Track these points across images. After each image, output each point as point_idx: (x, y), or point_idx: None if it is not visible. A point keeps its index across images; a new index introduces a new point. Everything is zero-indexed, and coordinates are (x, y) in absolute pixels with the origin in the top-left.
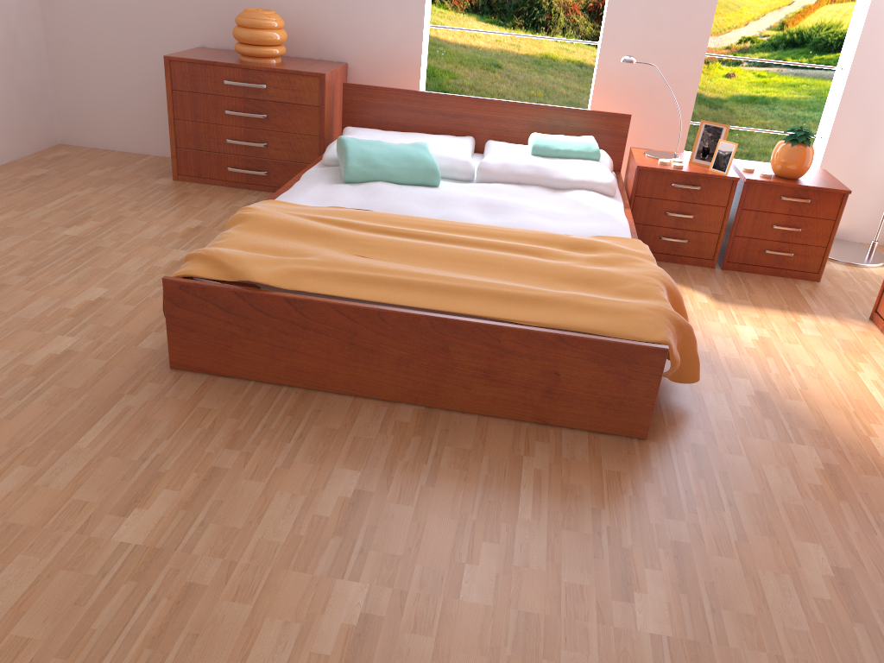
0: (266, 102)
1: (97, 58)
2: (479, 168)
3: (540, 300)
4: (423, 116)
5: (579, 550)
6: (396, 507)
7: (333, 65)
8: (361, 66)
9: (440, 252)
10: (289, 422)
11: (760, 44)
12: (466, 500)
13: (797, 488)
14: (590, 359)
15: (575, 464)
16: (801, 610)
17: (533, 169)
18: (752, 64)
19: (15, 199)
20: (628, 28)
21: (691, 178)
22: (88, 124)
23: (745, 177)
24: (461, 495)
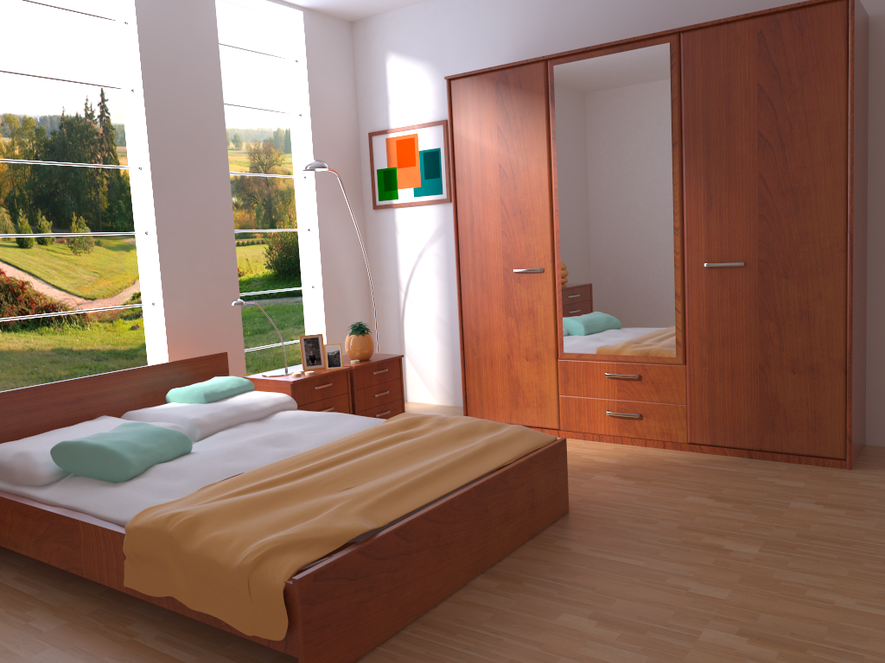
0: None
1: None
2: (198, 425)
3: (488, 448)
4: (40, 413)
5: (681, 554)
6: (616, 605)
7: None
8: None
9: (376, 460)
10: (468, 635)
11: None
12: (616, 578)
13: (636, 487)
14: (543, 467)
15: (587, 537)
16: (741, 513)
17: (234, 410)
18: None
19: None
20: (181, 285)
21: (324, 378)
22: None
23: (352, 366)
24: (610, 579)
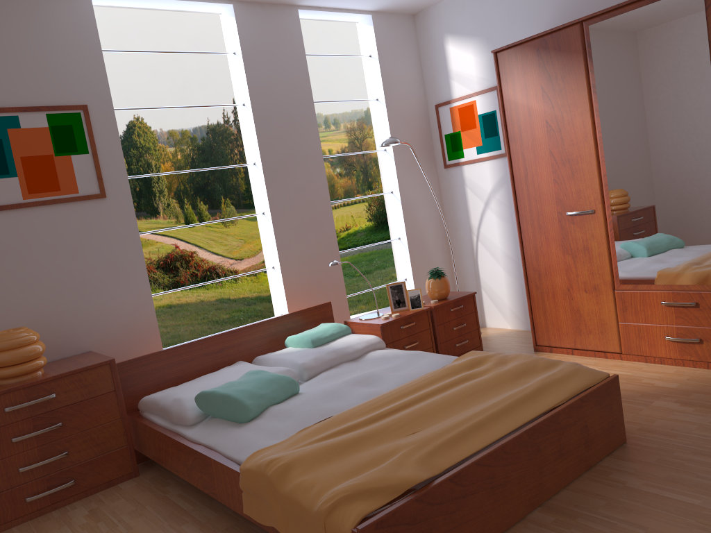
0: (58, 410)
1: None
2: (305, 368)
3: (541, 389)
4: (194, 362)
5: None
6: None
7: (90, 354)
8: (105, 348)
9: (440, 404)
10: None
11: None
12: (670, 518)
13: (695, 415)
14: (595, 404)
15: (642, 469)
16: None
17: (333, 353)
18: None
19: None
20: (293, 251)
21: (408, 318)
22: None
23: (431, 306)
24: (664, 519)
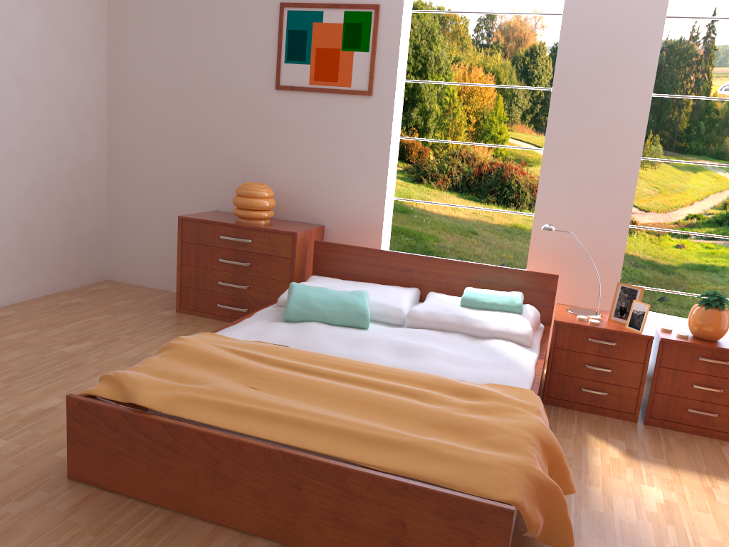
0: (250, 253)
1: (141, 217)
2: (408, 315)
3: (397, 445)
4: (378, 269)
5: None
6: None
7: (310, 226)
8: (335, 228)
9: (325, 389)
10: (140, 545)
11: (705, 220)
12: None
13: None
14: (435, 512)
15: None
16: None
17: (457, 318)
18: (699, 237)
19: (44, 320)
20: (558, 203)
21: (607, 334)
22: (129, 266)
23: (660, 336)
24: None
